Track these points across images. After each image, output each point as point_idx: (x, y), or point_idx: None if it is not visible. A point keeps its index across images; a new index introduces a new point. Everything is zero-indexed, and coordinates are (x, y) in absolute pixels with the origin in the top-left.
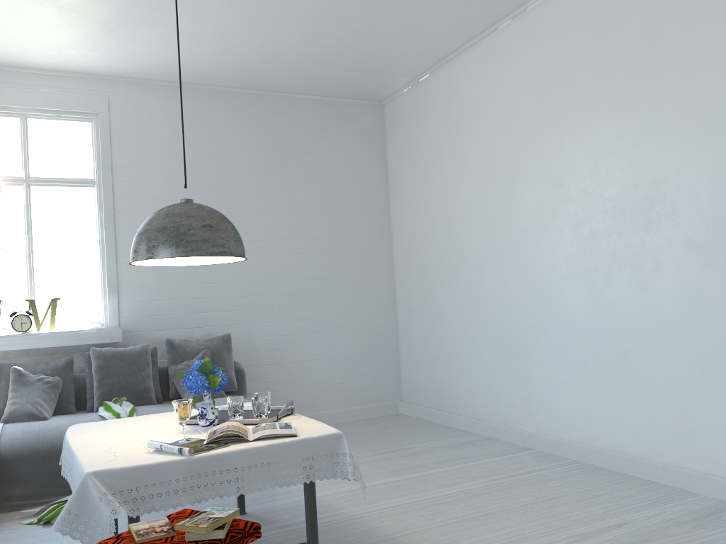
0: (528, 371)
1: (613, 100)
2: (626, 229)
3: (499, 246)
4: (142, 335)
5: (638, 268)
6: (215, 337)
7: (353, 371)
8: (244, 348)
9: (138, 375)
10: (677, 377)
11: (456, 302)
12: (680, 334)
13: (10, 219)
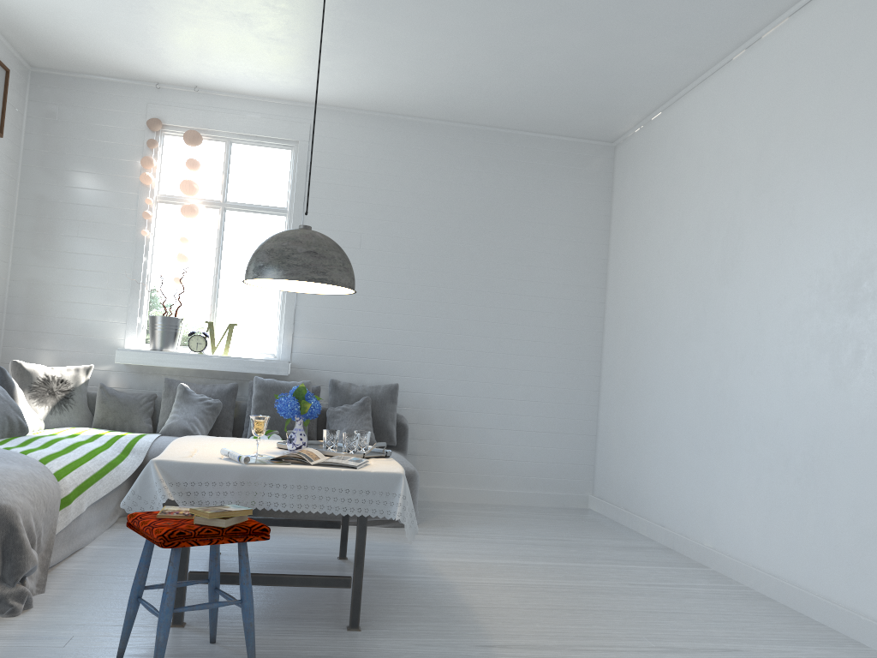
0: (715, 473)
1: (835, 150)
2: (830, 309)
3: (704, 320)
4: (311, 373)
5: (837, 357)
6: (382, 385)
7: (537, 449)
8: (416, 404)
9: None
10: (862, 497)
11: (656, 383)
12: (871, 444)
13: (204, 242)
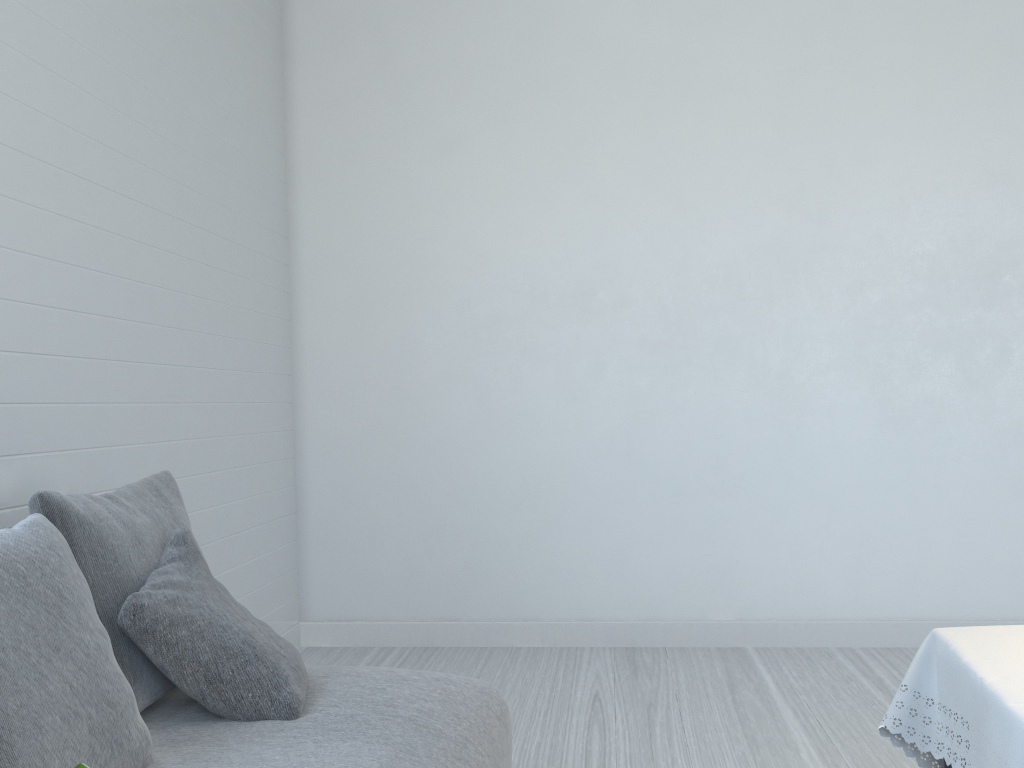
0: (729, 519)
1: (939, 119)
2: (951, 302)
3: (667, 307)
4: None
5: (969, 356)
6: (147, 485)
7: (253, 565)
8: None
9: (93, 653)
10: None
11: (530, 405)
12: None
13: None
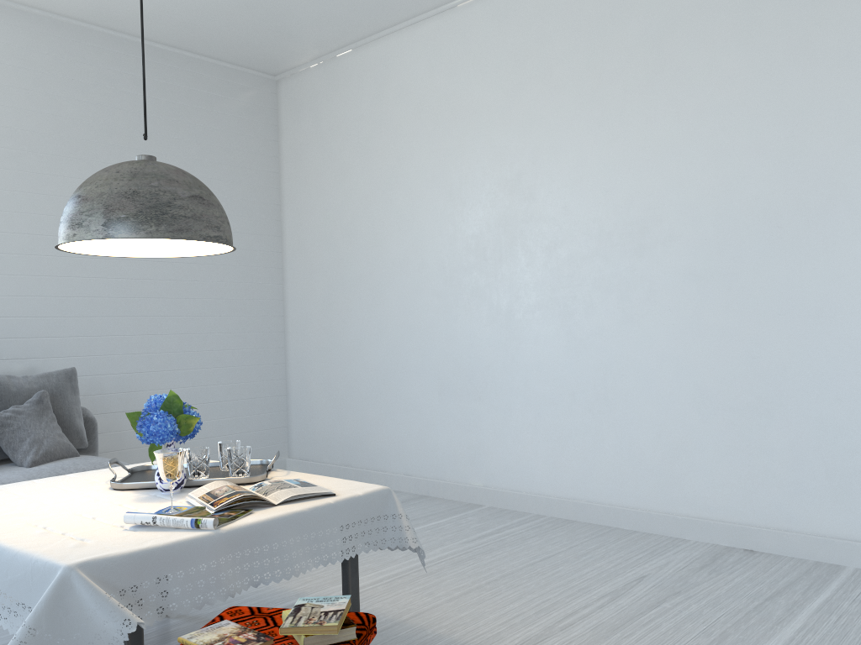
0: (479, 415)
1: (605, 109)
2: (614, 254)
3: (445, 268)
4: None
5: (627, 297)
6: (54, 372)
7: (232, 420)
8: (87, 390)
9: None
10: (667, 416)
11: (380, 334)
12: (673, 370)
13: None
